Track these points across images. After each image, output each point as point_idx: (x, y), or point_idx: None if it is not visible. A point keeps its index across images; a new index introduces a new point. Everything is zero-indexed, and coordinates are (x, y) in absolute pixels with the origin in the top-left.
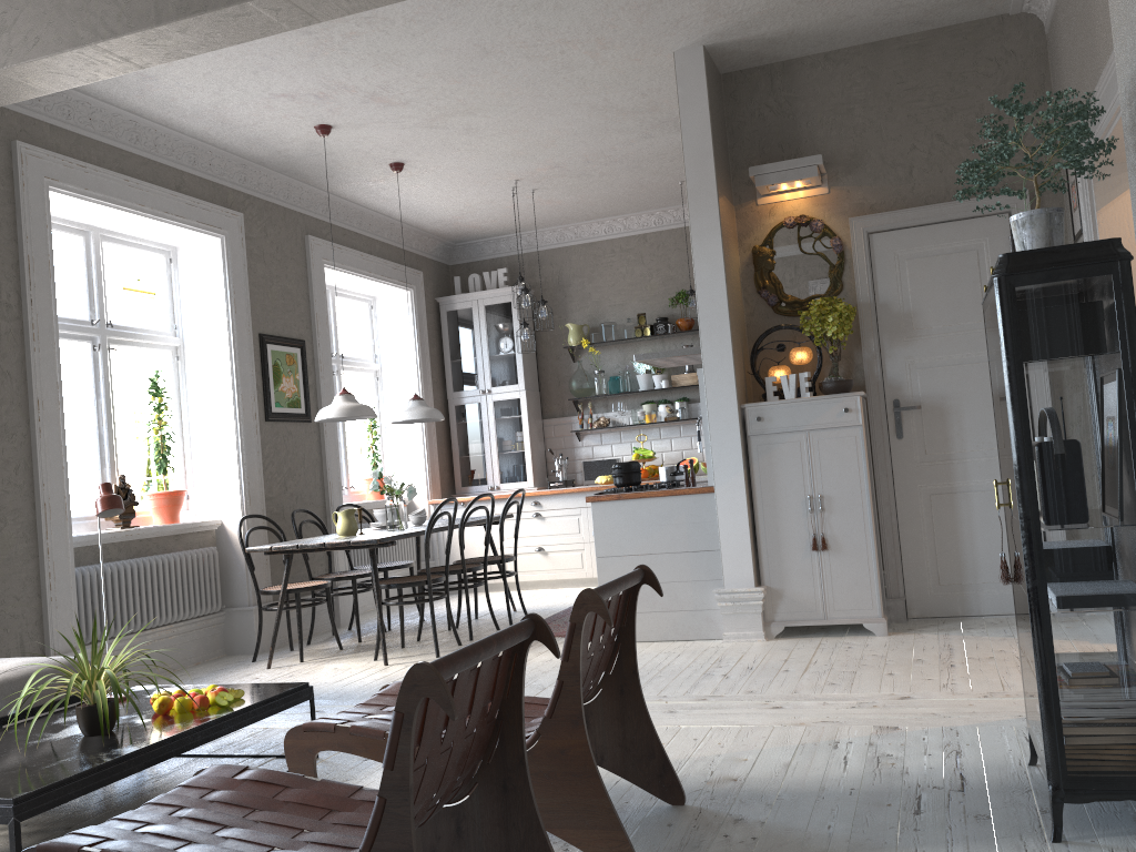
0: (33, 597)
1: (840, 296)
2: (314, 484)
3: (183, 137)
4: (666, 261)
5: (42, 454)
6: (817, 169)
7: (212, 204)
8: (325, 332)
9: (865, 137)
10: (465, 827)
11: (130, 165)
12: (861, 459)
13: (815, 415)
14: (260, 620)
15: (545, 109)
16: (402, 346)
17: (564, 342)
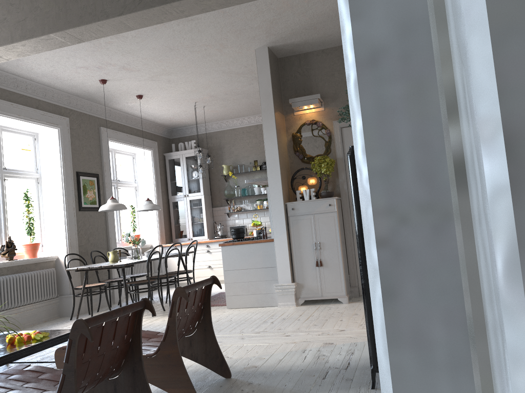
0: None
1: (329, 155)
2: (103, 239)
3: (39, 84)
4: None
5: None
6: (318, 100)
7: (53, 114)
8: (109, 170)
9: (339, 86)
10: (118, 387)
11: (14, 98)
12: (336, 226)
13: (317, 207)
14: (73, 301)
15: (202, 72)
16: (147, 175)
17: (221, 173)
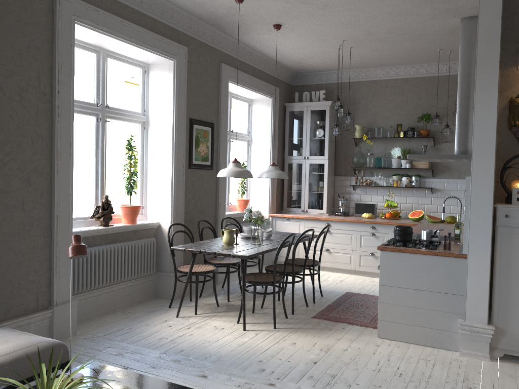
0: (46, 270)
1: None
2: (211, 204)
3: None
4: (417, 95)
5: (58, 185)
6: None
7: (170, 40)
8: (225, 119)
9: None
10: None
11: (125, 13)
12: None
13: None
14: (175, 285)
15: None
16: (263, 128)
17: (351, 134)
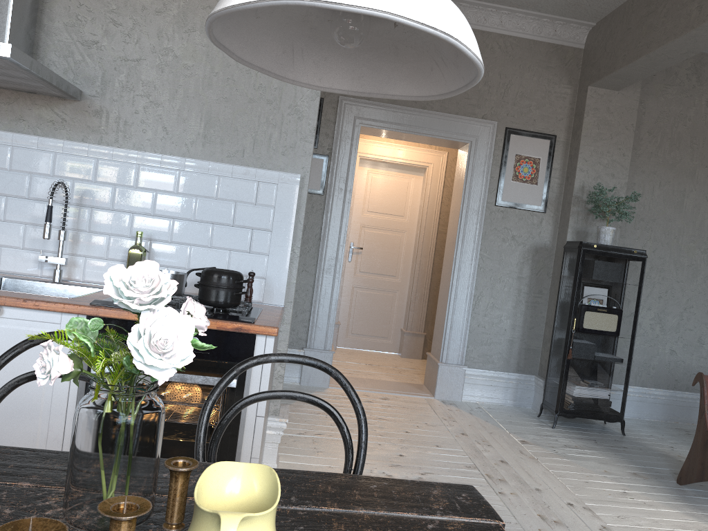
0: None
1: None
2: None
3: None
4: None
5: None
6: None
7: None
8: None
9: None
10: None
11: None
12: None
13: None
14: None
15: None
16: None
17: None
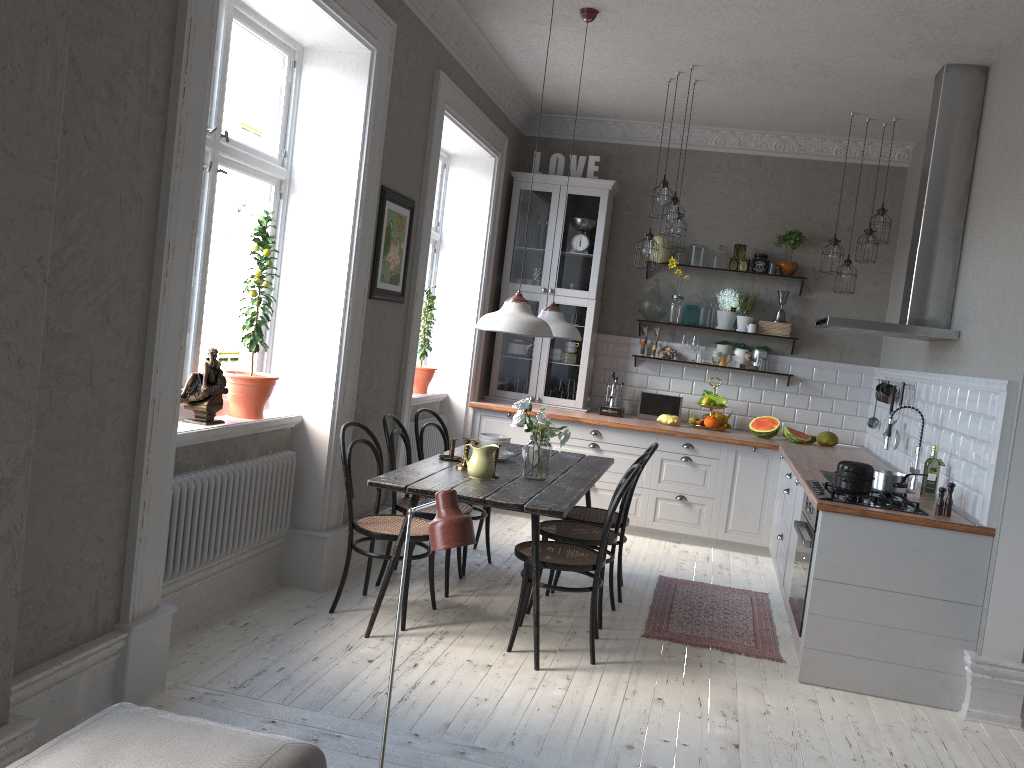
0: (118, 536)
1: None
2: (393, 379)
3: None
4: (777, 192)
5: (162, 326)
6: None
7: (374, 3)
8: (432, 194)
9: None
10: None
11: None
12: None
13: None
14: (347, 562)
15: None
16: (471, 220)
17: (639, 253)
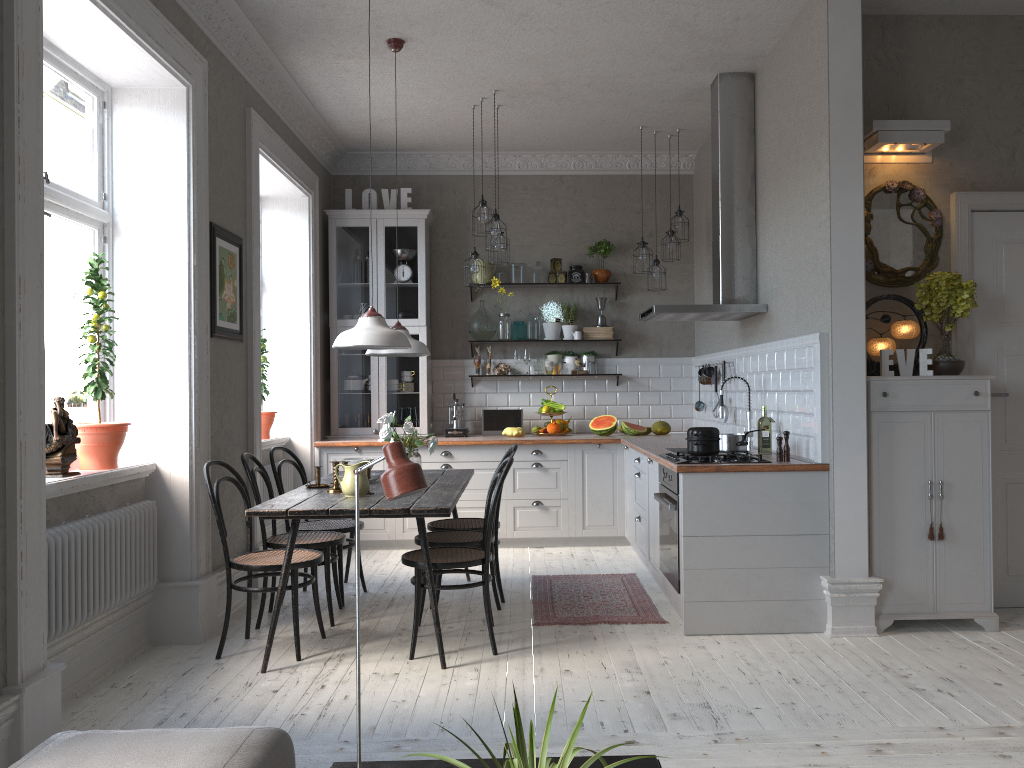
0: None
1: (934, 272)
2: (241, 420)
3: None
4: (582, 207)
5: (20, 364)
6: (943, 135)
7: (185, 39)
8: (257, 231)
9: (973, 111)
10: None
11: None
12: (985, 446)
13: (943, 396)
14: (229, 603)
15: (627, 11)
16: (292, 260)
17: (461, 278)
